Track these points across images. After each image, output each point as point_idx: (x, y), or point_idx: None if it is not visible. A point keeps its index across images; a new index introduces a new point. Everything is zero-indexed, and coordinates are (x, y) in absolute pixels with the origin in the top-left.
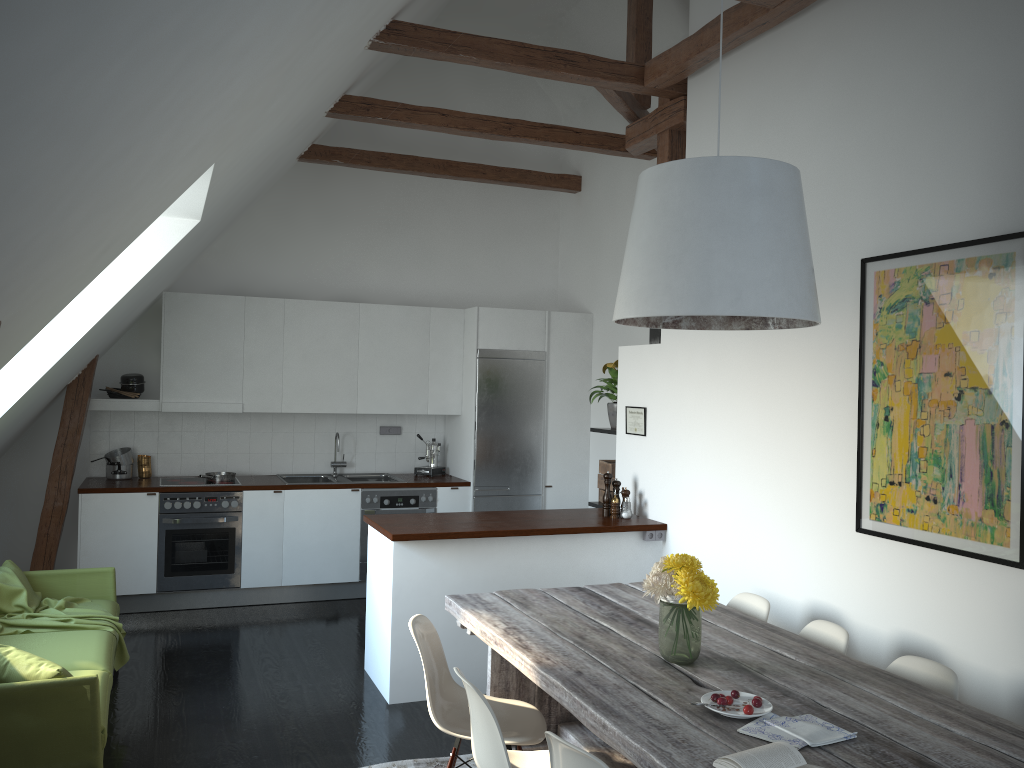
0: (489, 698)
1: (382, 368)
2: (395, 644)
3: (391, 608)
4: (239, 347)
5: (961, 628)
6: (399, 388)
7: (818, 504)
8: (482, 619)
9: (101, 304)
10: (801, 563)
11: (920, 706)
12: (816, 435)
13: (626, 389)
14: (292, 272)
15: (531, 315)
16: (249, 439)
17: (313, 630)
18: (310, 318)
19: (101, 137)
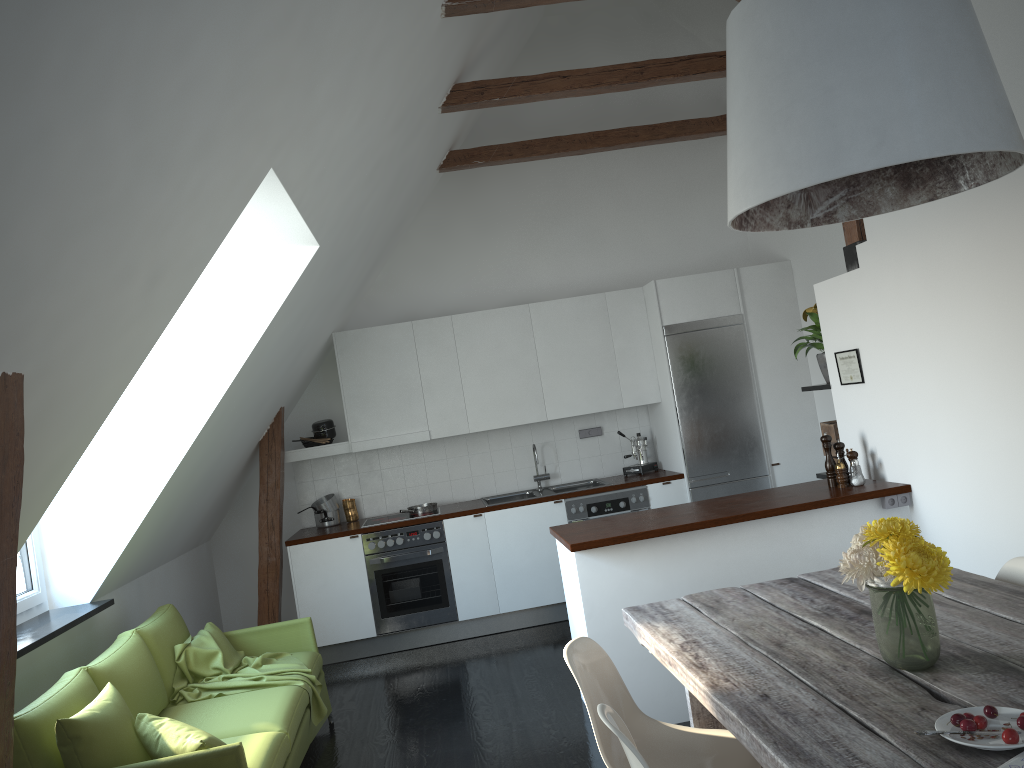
0: (688, 730)
1: (565, 367)
2: None
3: (586, 628)
4: (415, 374)
5: None
6: (587, 385)
7: None
8: (657, 634)
9: (239, 352)
10: None
11: None
12: None
13: (831, 332)
14: (458, 288)
15: (717, 277)
16: (447, 466)
17: (532, 658)
18: (480, 330)
19: None
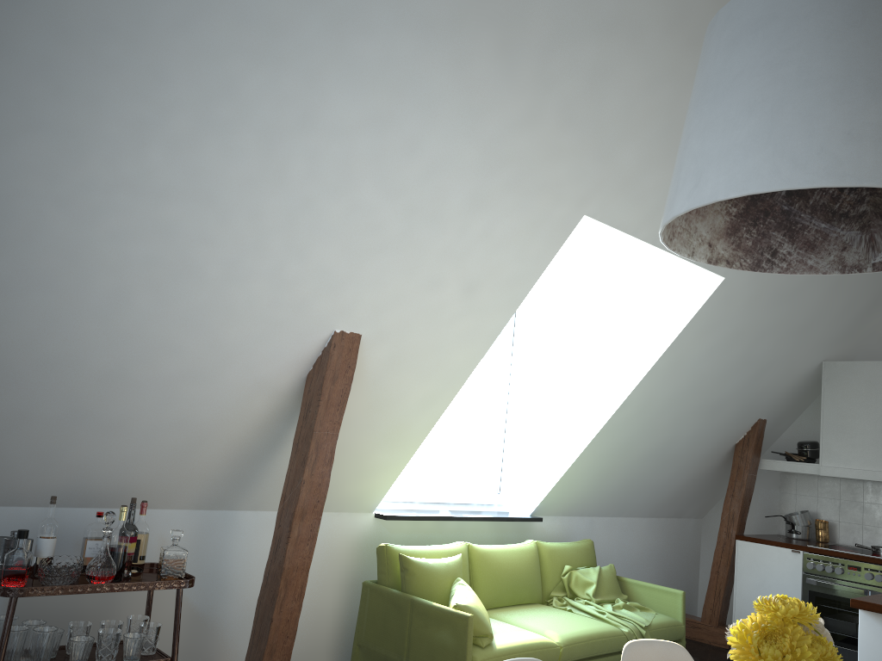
0: None
1: None
2: None
3: None
4: None
5: None
6: None
7: None
8: None
9: (650, 357)
10: None
11: None
12: None
13: None
14: None
15: None
16: None
17: None
18: None
19: (234, 197)
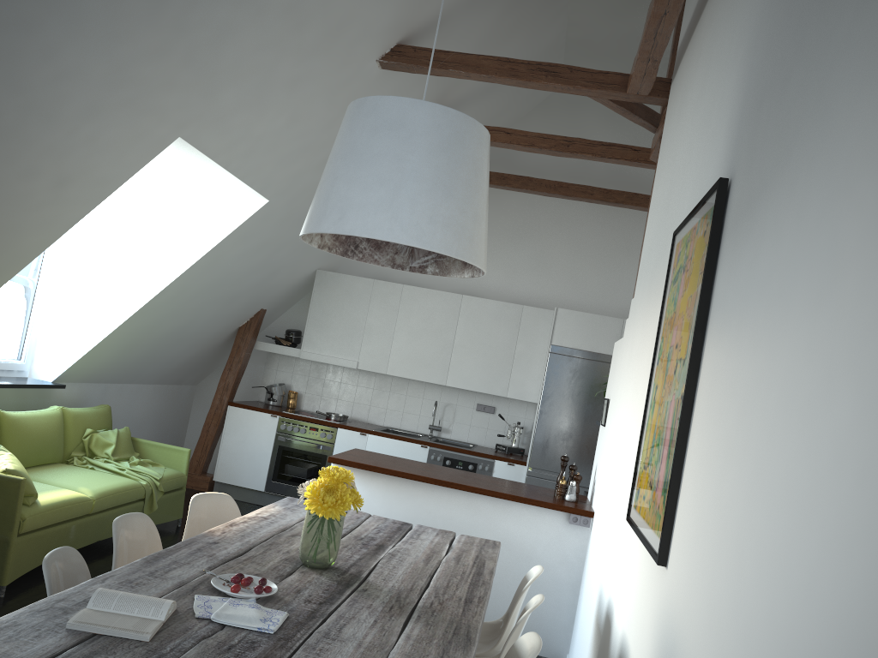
0: None
1: (473, 351)
2: None
3: None
4: (363, 318)
5: (638, 633)
6: (485, 370)
7: (628, 492)
8: (263, 509)
9: (195, 254)
10: (614, 554)
11: (412, 650)
12: (640, 419)
13: (609, 382)
14: None
15: (608, 321)
16: (371, 394)
17: None
18: (420, 302)
19: None
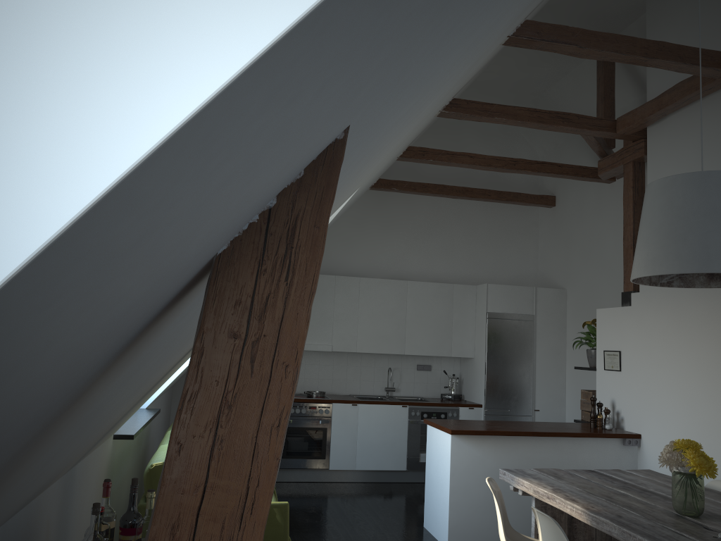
0: (536, 540)
1: (421, 324)
2: (452, 507)
3: (449, 481)
4: (331, 308)
5: None
6: (432, 338)
7: None
8: (533, 483)
9: None
10: None
11: None
12: None
13: (603, 338)
14: (362, 260)
15: (523, 289)
16: (332, 370)
17: (381, 500)
18: (375, 290)
19: (367, 163)
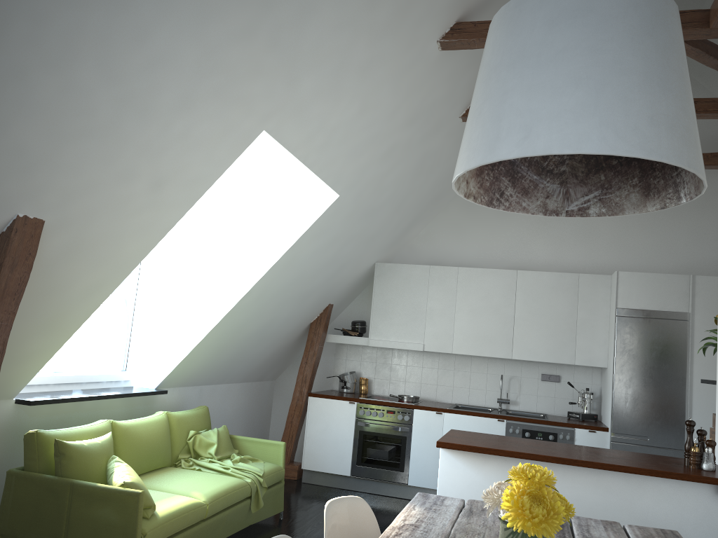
0: None
1: (534, 323)
2: None
3: None
4: (423, 302)
5: None
6: (549, 340)
7: None
8: (405, 513)
9: (274, 254)
10: None
11: None
12: None
13: None
14: (474, 250)
15: (673, 279)
16: (437, 374)
17: None
18: (477, 281)
19: None
